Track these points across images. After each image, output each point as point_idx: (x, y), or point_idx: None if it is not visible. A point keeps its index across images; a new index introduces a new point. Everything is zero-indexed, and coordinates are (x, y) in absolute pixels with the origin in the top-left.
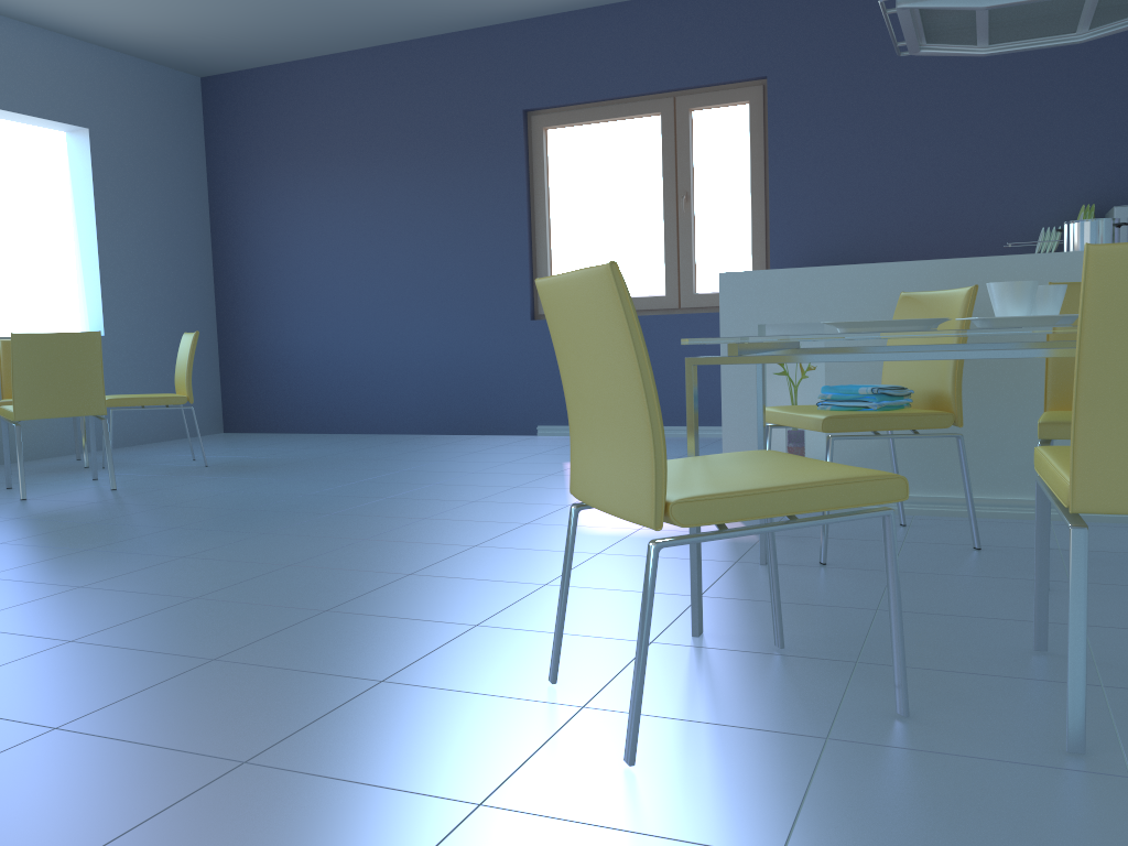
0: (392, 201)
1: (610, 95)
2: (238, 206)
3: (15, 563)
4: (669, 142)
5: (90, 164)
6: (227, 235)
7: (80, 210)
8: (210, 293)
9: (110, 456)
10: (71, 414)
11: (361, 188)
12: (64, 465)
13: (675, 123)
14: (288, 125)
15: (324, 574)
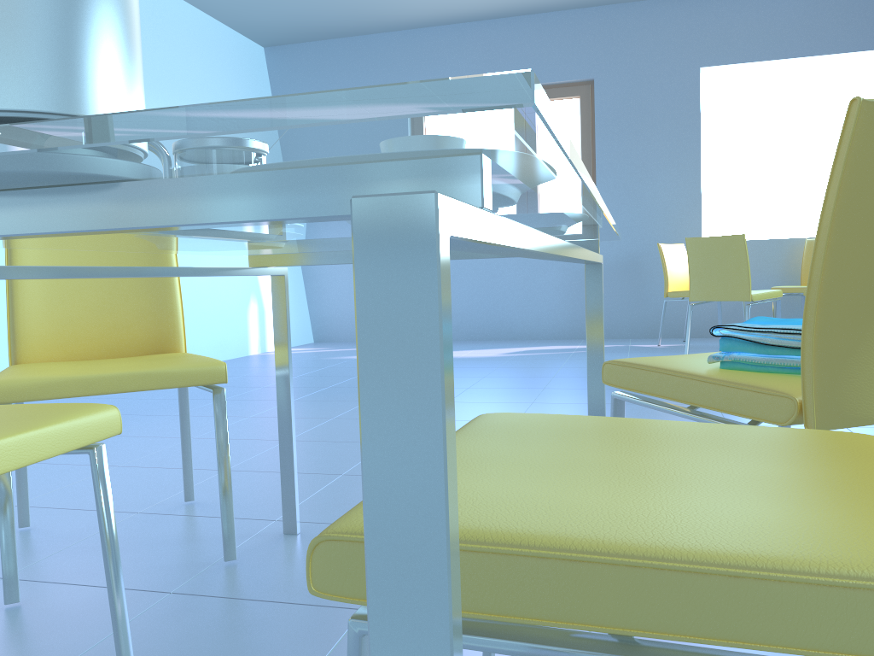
0: None
1: None
2: None
3: (503, 386)
4: None
5: None
6: None
7: None
8: None
9: None
10: (722, 299)
11: None
12: None
13: None
14: None
15: None
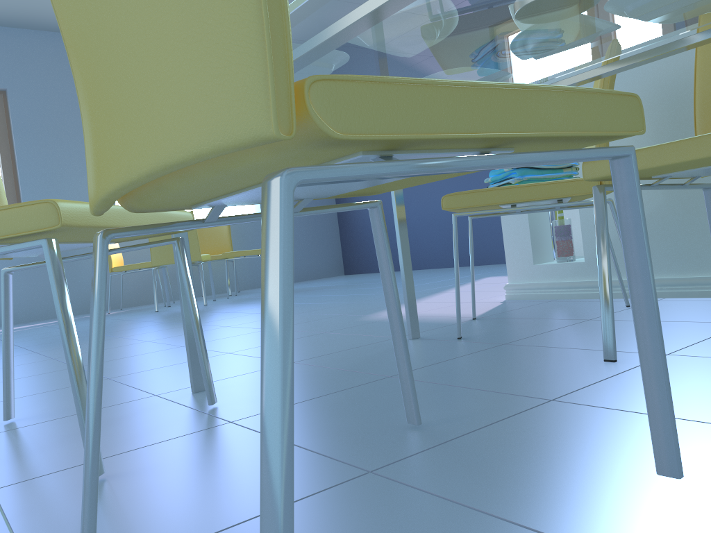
0: None
1: None
2: None
3: (55, 341)
4: None
5: None
6: None
7: None
8: None
9: (203, 285)
10: None
11: None
12: (225, 295)
13: None
14: None
15: (145, 346)
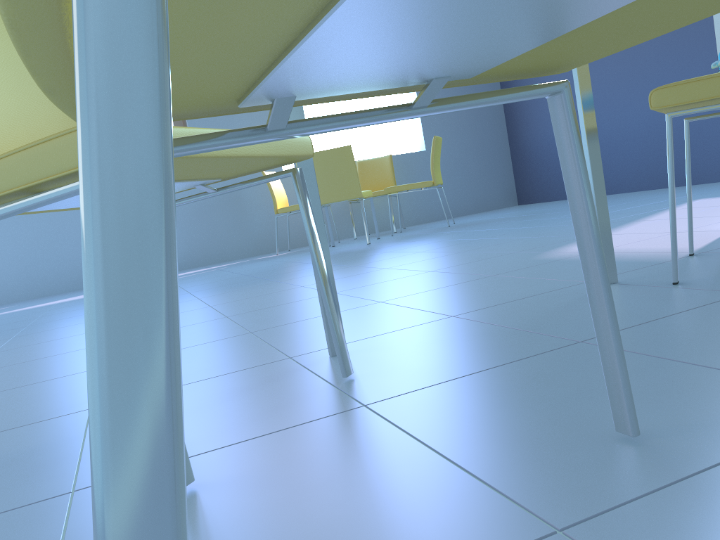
0: None
1: None
2: None
3: (219, 285)
4: None
5: None
6: None
7: None
8: (500, 111)
9: (365, 223)
10: (341, 199)
11: None
12: (390, 232)
13: None
14: None
15: (298, 292)
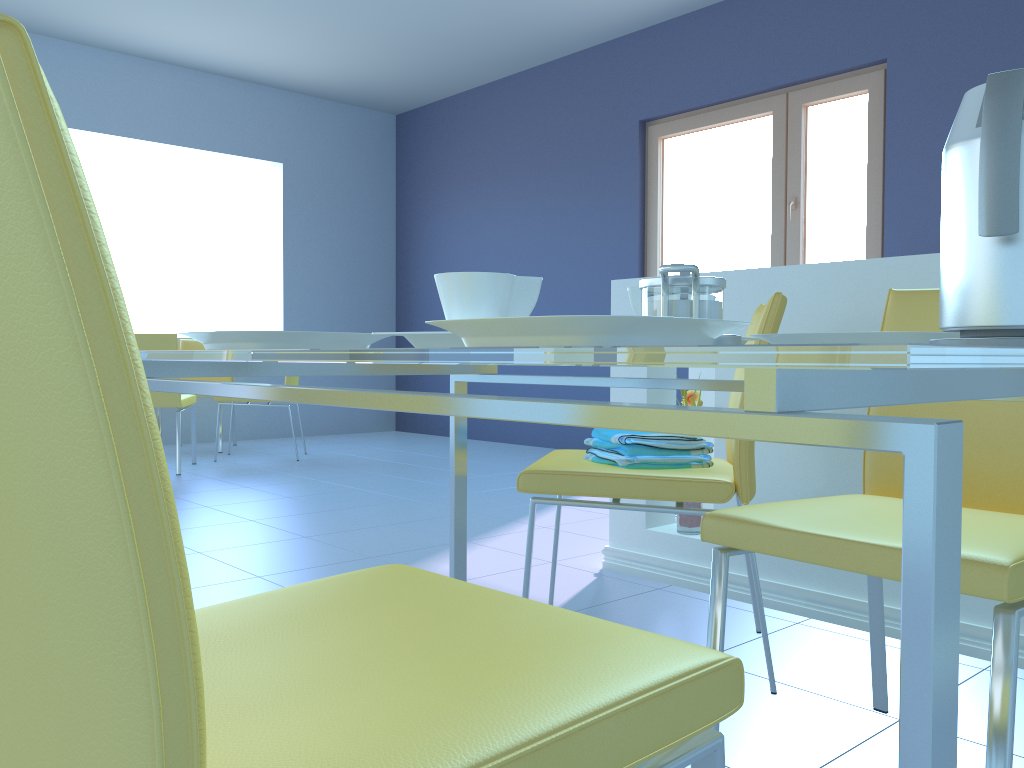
0: (527, 218)
1: (720, 97)
2: (415, 227)
3: None
4: (779, 143)
5: (282, 193)
6: (406, 253)
7: (275, 233)
8: (391, 305)
9: (179, 444)
10: None
11: (503, 207)
12: (213, 448)
13: (788, 122)
14: (452, 151)
15: None
